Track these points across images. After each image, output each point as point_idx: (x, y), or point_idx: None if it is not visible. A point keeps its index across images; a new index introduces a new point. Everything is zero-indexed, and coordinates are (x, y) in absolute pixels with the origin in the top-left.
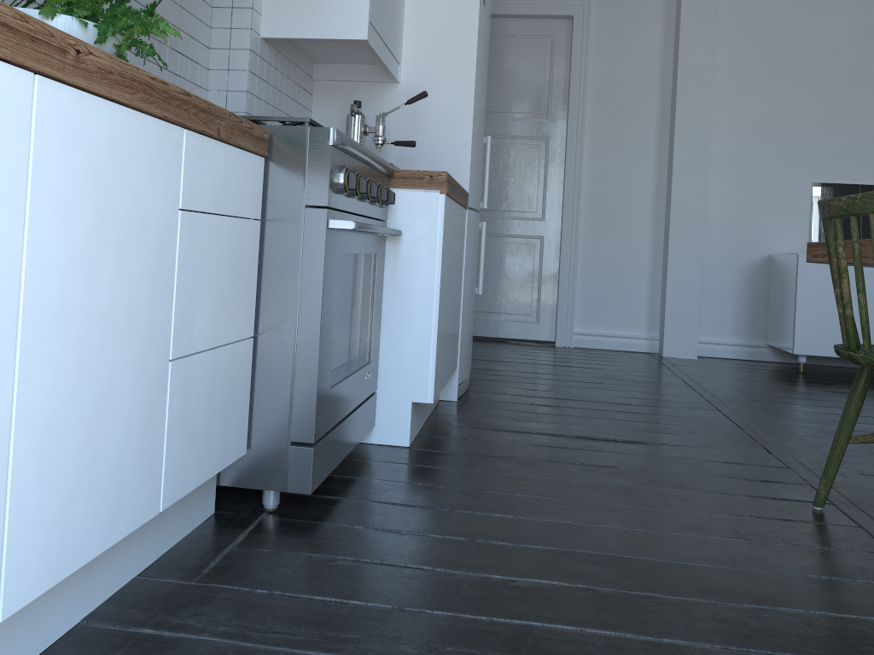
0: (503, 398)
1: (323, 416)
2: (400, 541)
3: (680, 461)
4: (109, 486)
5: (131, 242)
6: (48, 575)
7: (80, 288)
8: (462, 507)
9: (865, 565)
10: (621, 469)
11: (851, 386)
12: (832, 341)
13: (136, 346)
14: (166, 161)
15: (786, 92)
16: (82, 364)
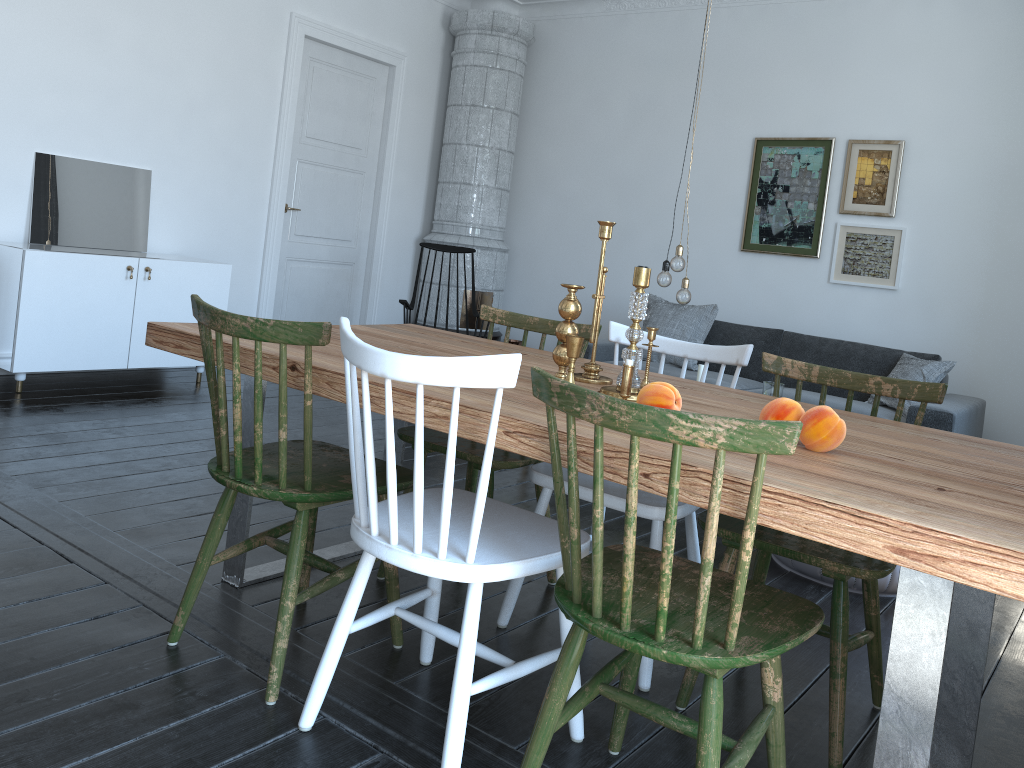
0: None
1: None
2: None
3: None
4: None
5: None
6: None
7: None
8: None
9: (260, 715)
10: None
11: (86, 409)
12: (60, 353)
13: None
14: None
15: (9, 31)
16: None
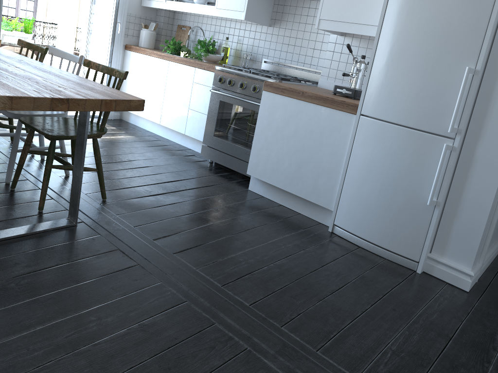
0: (332, 246)
1: (208, 140)
2: (176, 161)
3: (175, 213)
4: (175, 120)
5: (181, 85)
6: (165, 124)
7: (173, 89)
8: (185, 171)
9: None
10: (184, 200)
11: None
12: None
13: (181, 102)
14: (190, 73)
15: None
16: (172, 100)
